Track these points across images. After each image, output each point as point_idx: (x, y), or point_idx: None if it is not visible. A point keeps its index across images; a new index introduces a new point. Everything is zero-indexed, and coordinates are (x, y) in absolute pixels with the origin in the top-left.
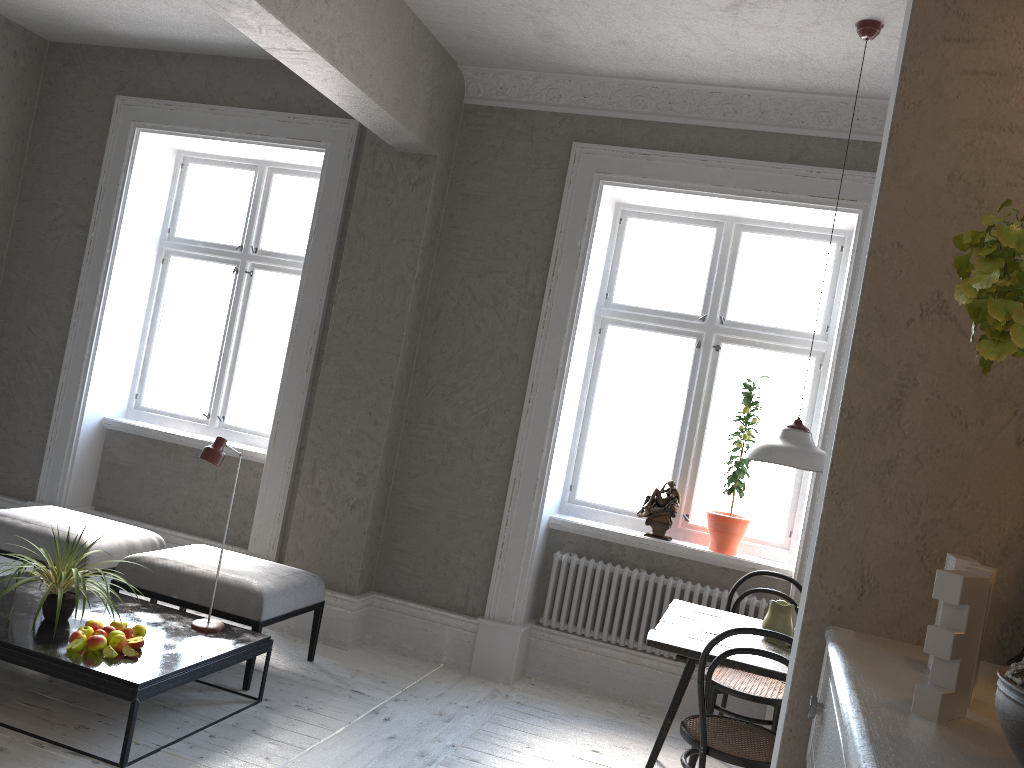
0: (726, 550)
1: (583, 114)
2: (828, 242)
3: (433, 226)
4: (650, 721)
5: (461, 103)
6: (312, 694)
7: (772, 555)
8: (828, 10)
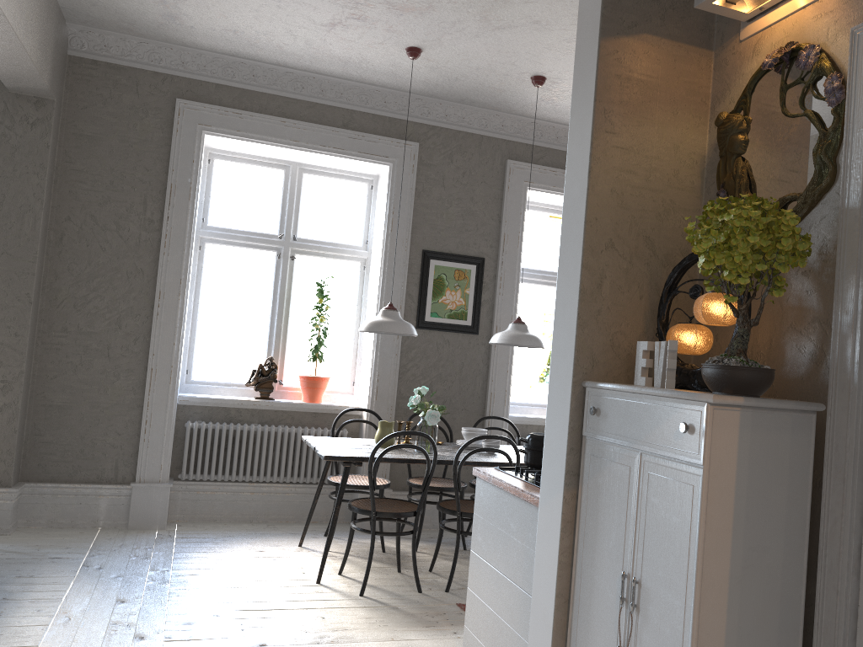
0: (316, 400)
1: (182, 76)
2: (362, 183)
3: (52, 161)
4: (278, 528)
5: (66, 54)
6: (20, 567)
7: (343, 399)
8: (393, 38)
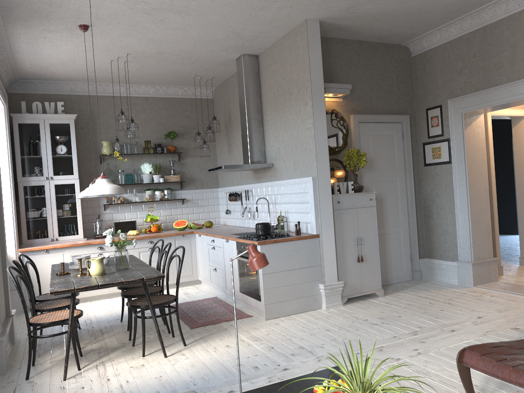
0: None
1: None
2: None
3: None
4: None
5: None
6: None
7: None
8: None
